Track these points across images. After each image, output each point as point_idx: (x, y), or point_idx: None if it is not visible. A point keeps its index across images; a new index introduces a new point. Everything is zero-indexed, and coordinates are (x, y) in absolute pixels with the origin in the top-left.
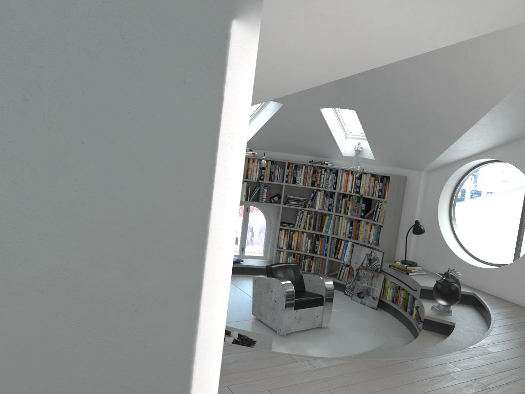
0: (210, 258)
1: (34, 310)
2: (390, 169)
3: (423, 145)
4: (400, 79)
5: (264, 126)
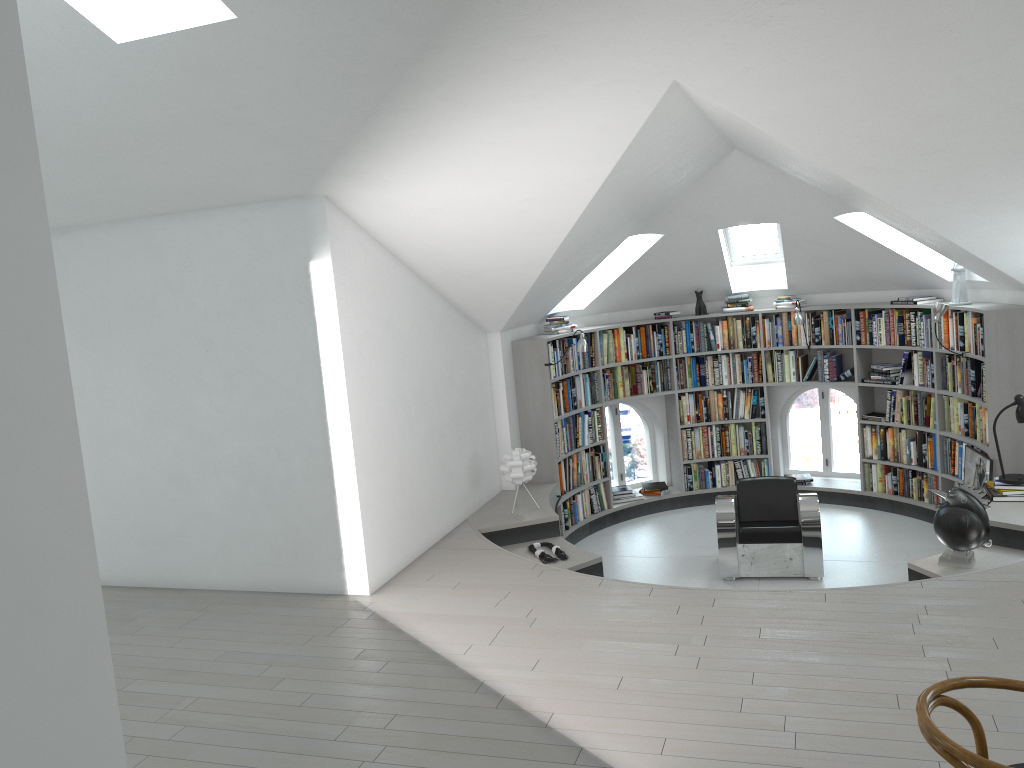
0: (334, 446)
1: (234, 479)
2: (1018, 296)
3: (965, 254)
4: (803, 172)
5: (787, 259)
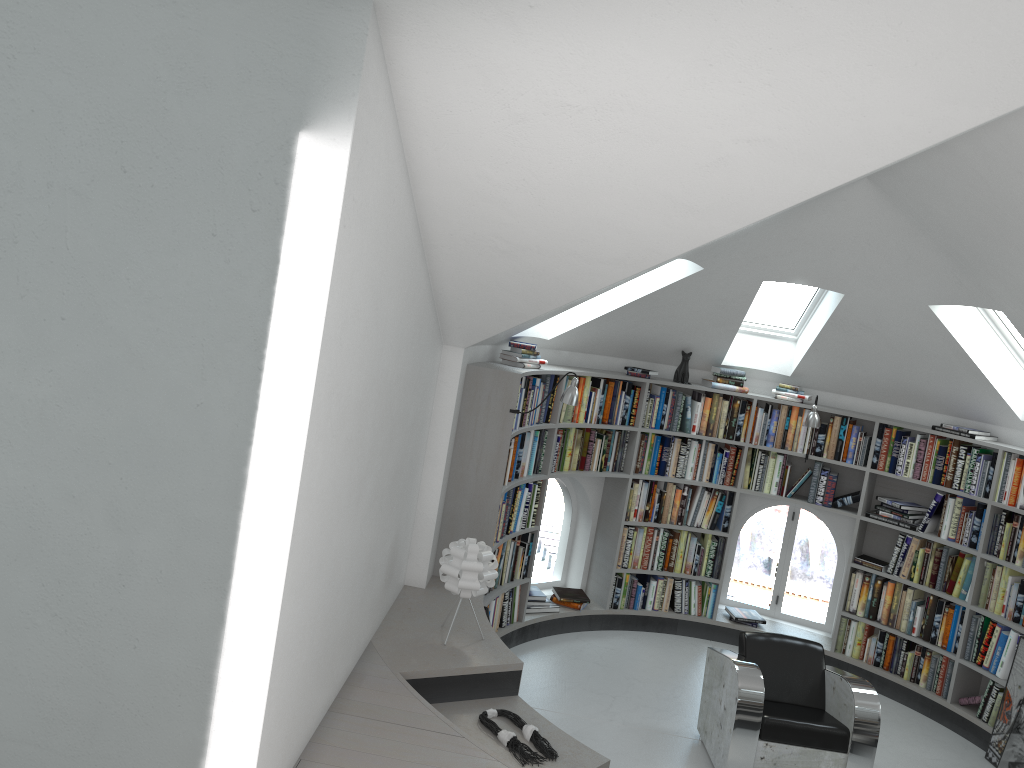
0: (248, 527)
1: None
2: None
3: None
4: None
5: (818, 340)
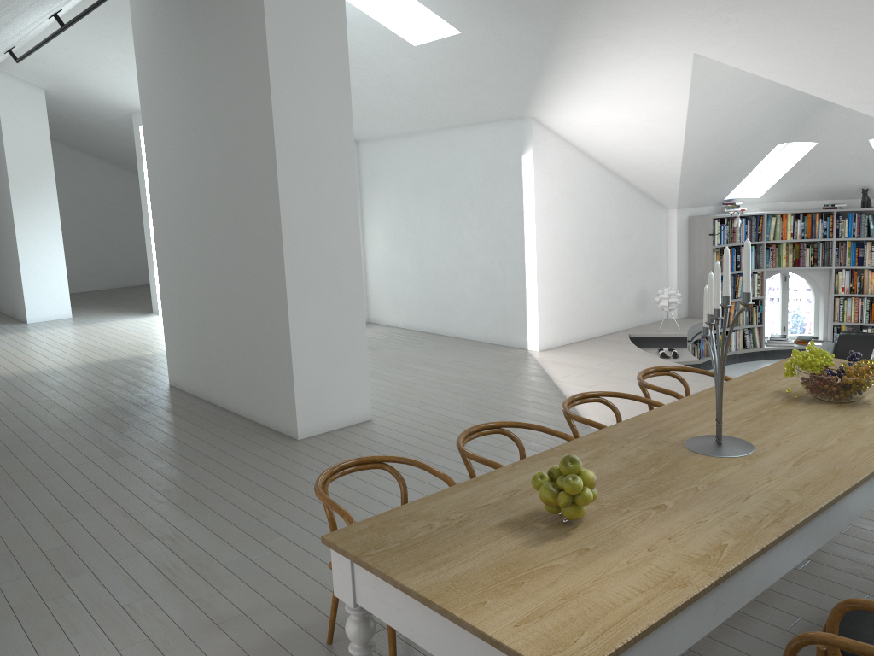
0: (527, 263)
1: (479, 278)
2: None
3: None
4: None
5: None
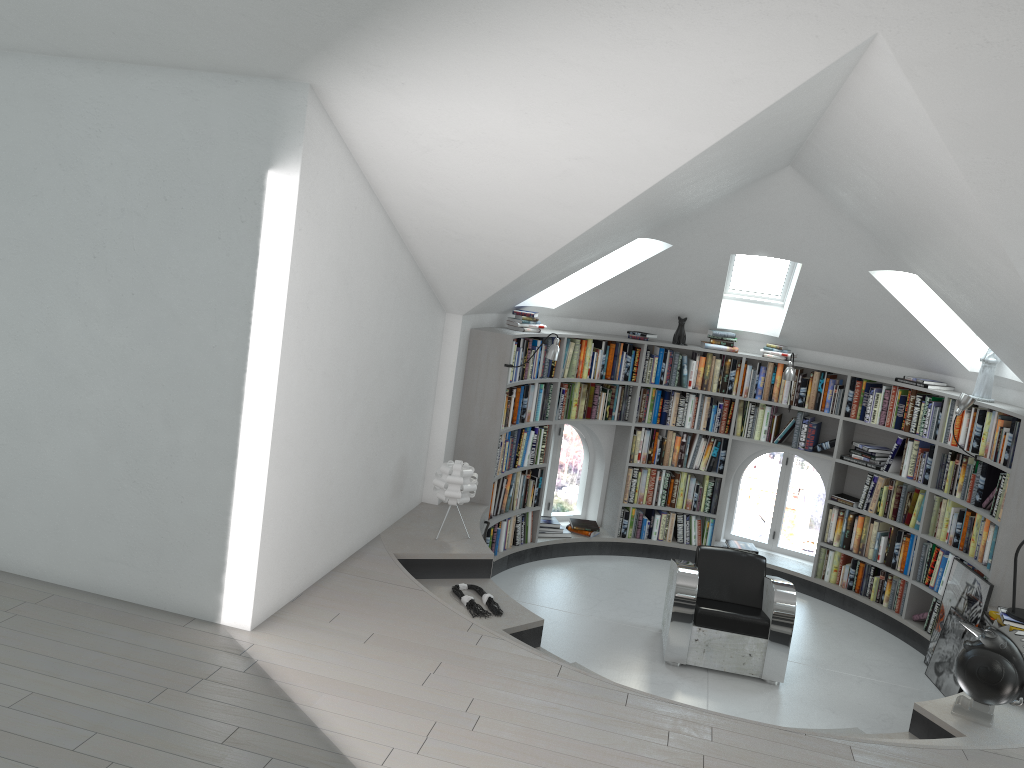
0: (246, 425)
1: (95, 438)
2: None
3: None
4: (891, 211)
5: (792, 305)
